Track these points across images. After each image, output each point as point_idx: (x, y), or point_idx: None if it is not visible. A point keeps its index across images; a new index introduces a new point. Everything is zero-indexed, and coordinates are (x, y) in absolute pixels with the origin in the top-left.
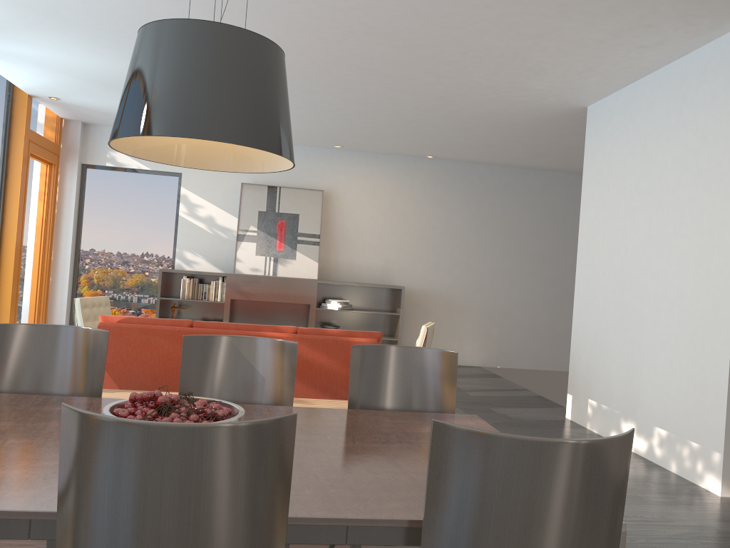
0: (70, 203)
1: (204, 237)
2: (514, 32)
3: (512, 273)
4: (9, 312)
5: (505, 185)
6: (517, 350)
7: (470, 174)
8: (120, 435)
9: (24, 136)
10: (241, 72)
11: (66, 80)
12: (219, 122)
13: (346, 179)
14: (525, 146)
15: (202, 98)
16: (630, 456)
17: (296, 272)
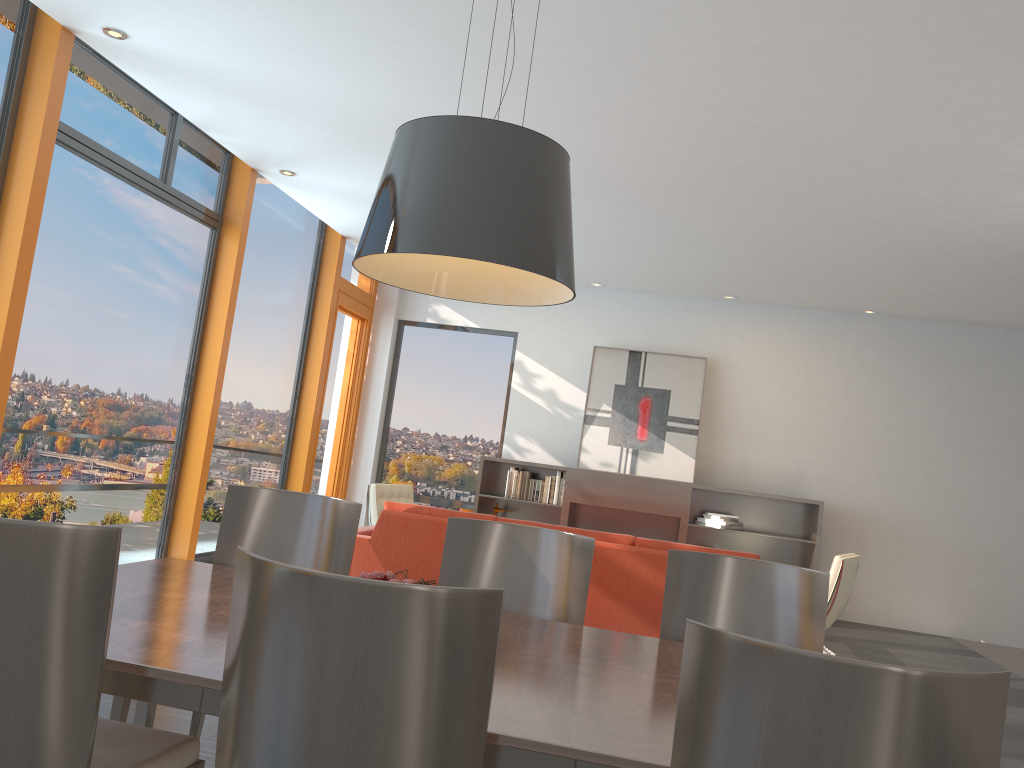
0: (381, 367)
1: (541, 417)
2: (972, 121)
3: (1006, 493)
4: None
5: (995, 355)
6: (1016, 618)
7: (934, 338)
8: (284, 584)
9: (333, 285)
10: (501, 175)
11: None
12: (469, 235)
13: (741, 343)
14: (1023, 295)
15: (451, 207)
16: (1003, 714)
17: (662, 471)
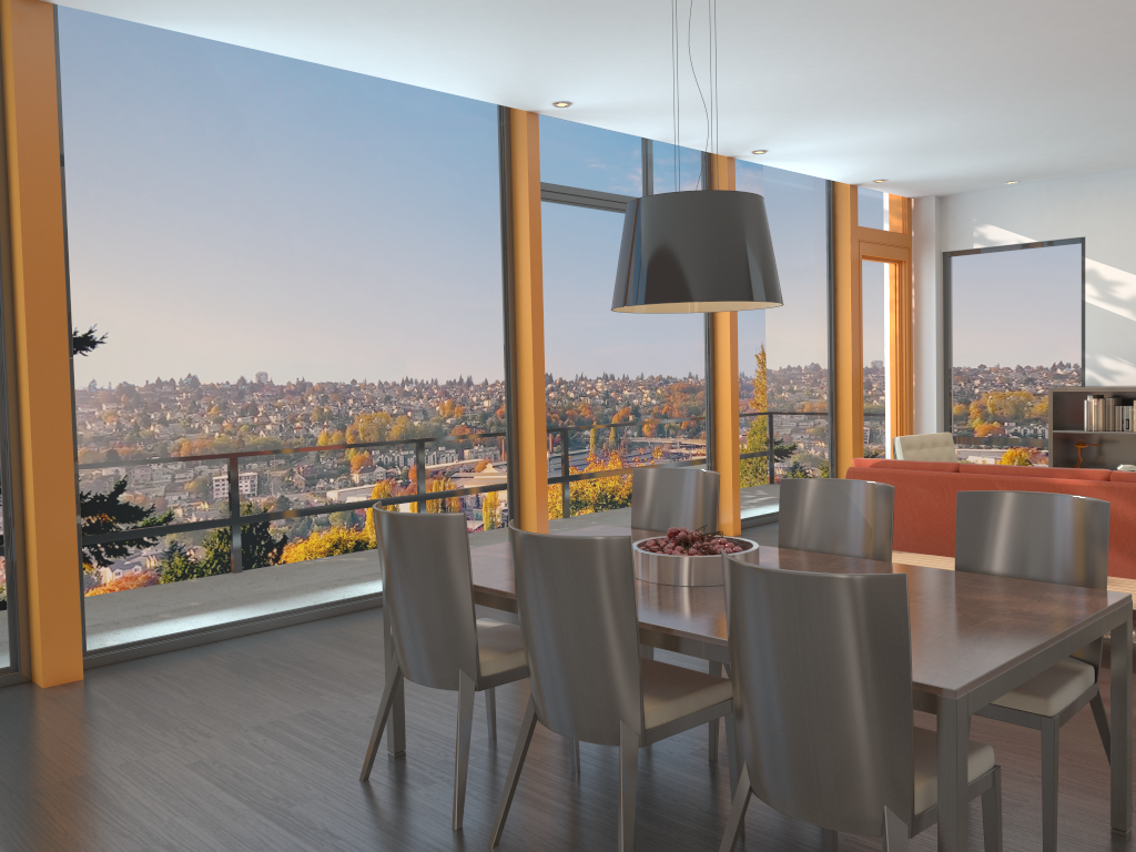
0: (929, 308)
1: (1129, 331)
2: None
3: None
4: (851, 457)
5: None
6: None
7: None
8: (515, 539)
9: (849, 238)
10: (678, 234)
11: (873, 160)
12: (658, 286)
13: None
14: None
15: (646, 268)
16: (901, 603)
17: None
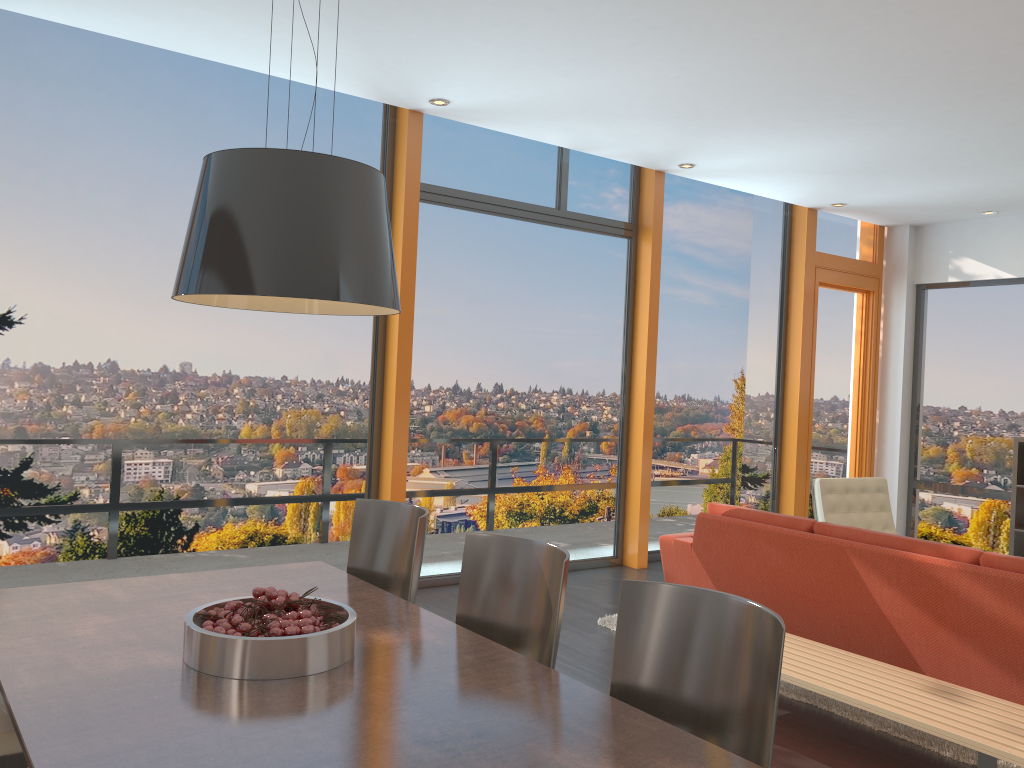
0: (897, 342)
1: None
2: None
3: None
4: (793, 494)
5: None
6: None
7: None
8: None
9: (804, 263)
10: (220, 204)
11: (819, 180)
12: (192, 271)
13: None
14: None
15: (188, 247)
16: None
17: None
